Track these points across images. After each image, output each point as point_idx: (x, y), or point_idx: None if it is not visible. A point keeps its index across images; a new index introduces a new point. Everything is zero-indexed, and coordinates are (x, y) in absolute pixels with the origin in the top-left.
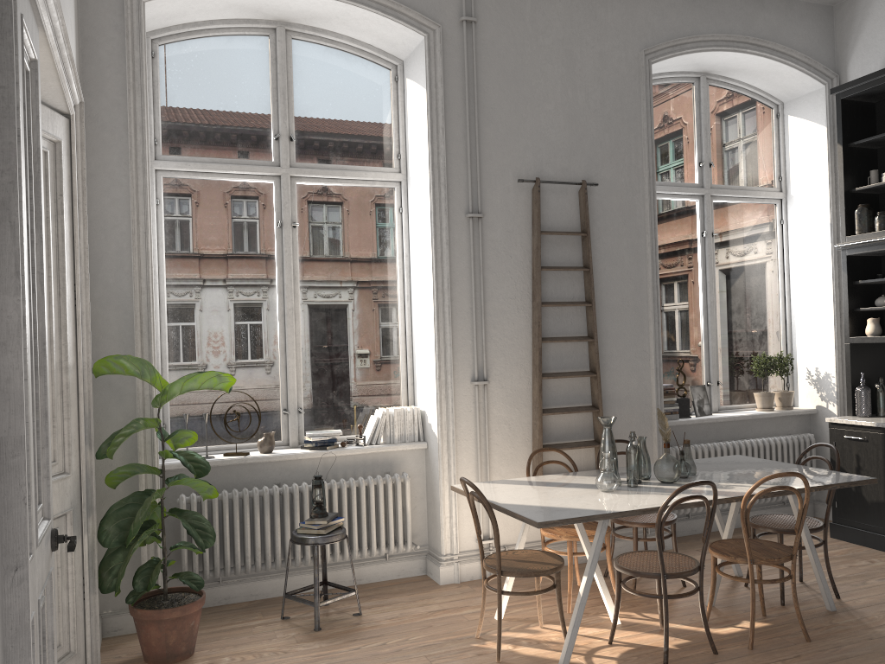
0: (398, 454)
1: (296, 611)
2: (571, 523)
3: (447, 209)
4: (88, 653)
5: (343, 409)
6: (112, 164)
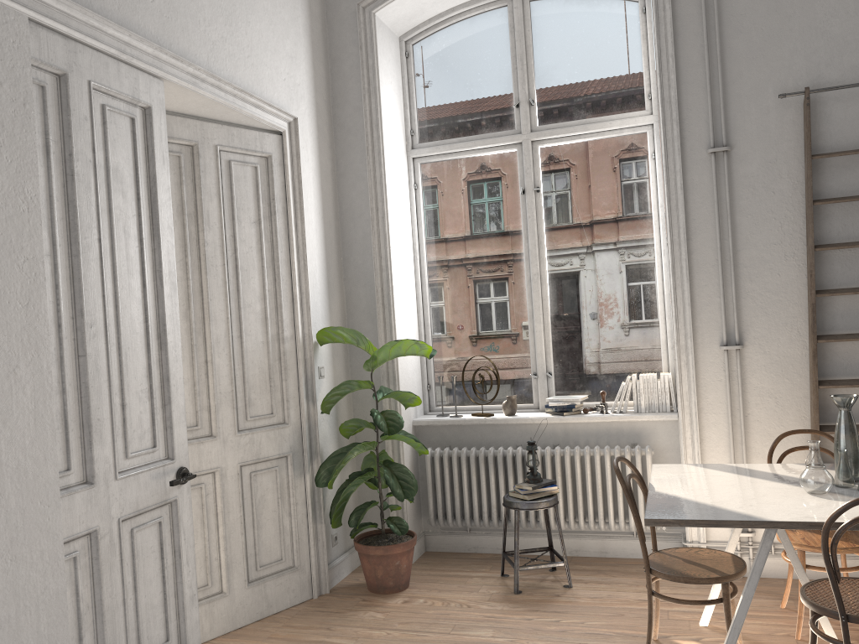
0: (647, 424)
1: (520, 571)
2: (693, 526)
3: (679, 148)
4: (313, 570)
5: (595, 374)
6: (356, 162)
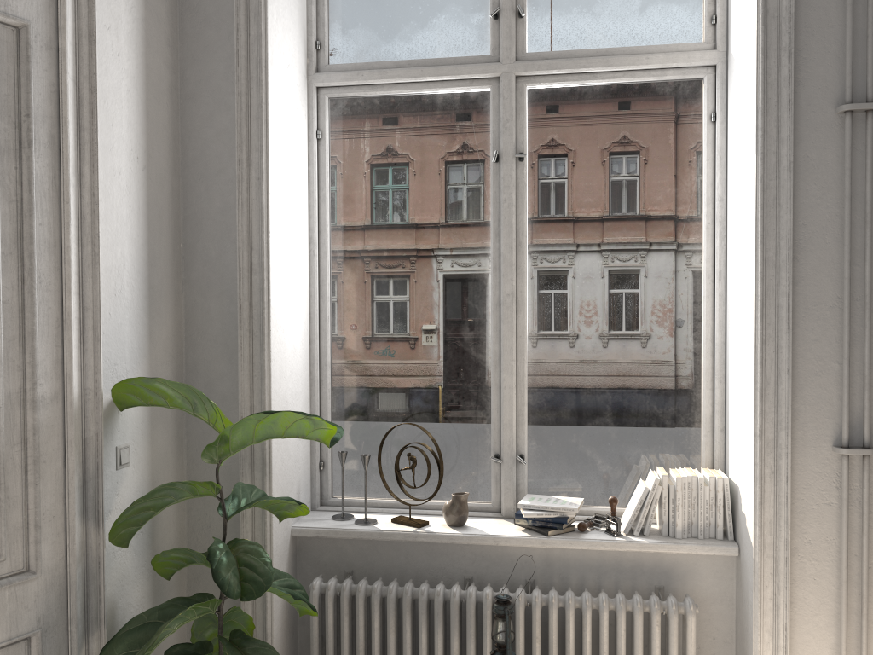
0: (683, 557)
1: None
2: None
3: (792, 100)
4: None
5: (595, 462)
6: (217, 77)
